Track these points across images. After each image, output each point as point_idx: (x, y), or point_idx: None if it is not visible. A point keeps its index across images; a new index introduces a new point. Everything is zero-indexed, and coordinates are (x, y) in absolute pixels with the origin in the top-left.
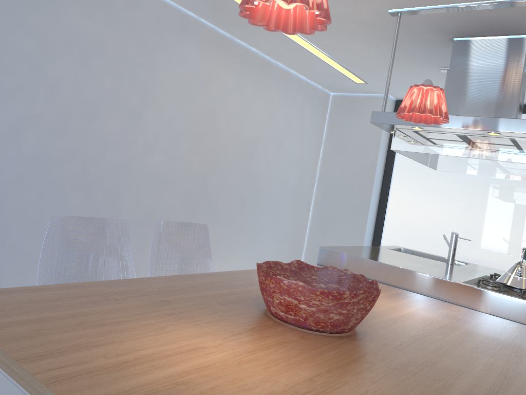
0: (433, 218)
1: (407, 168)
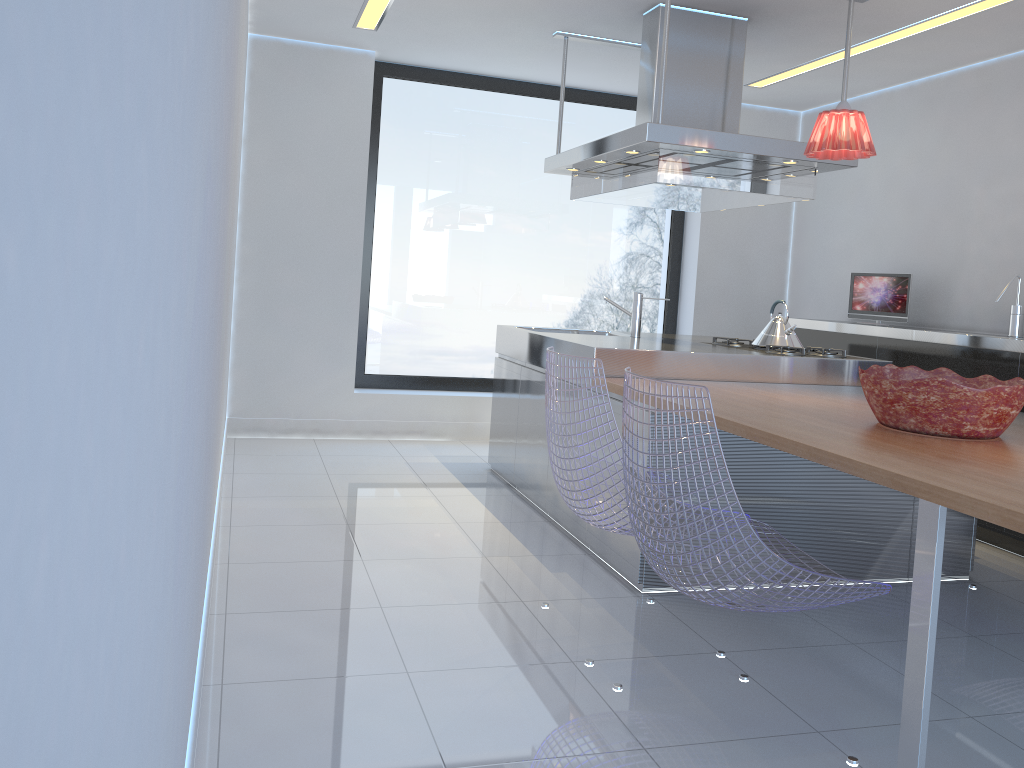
0: (453, 271)
1: (403, 188)
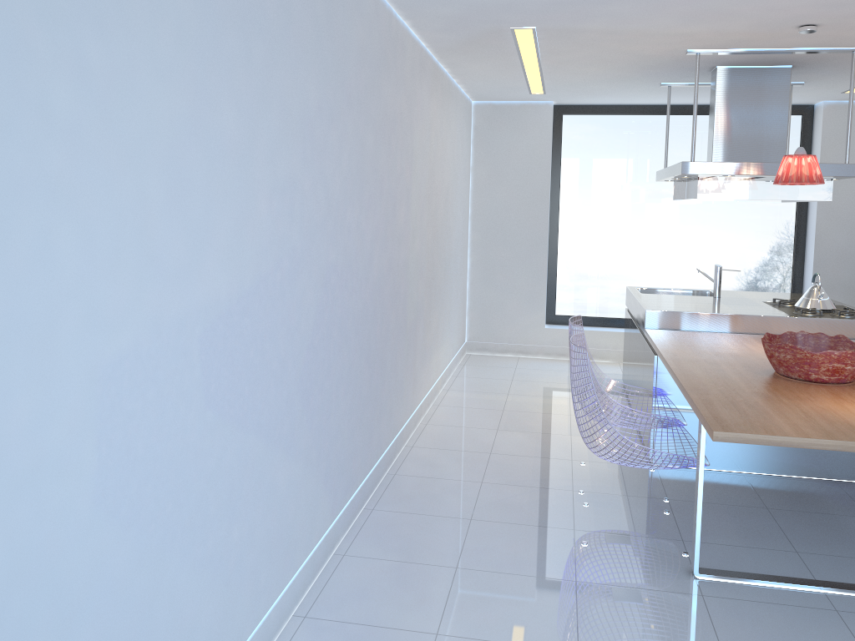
0: (616, 244)
1: (578, 189)
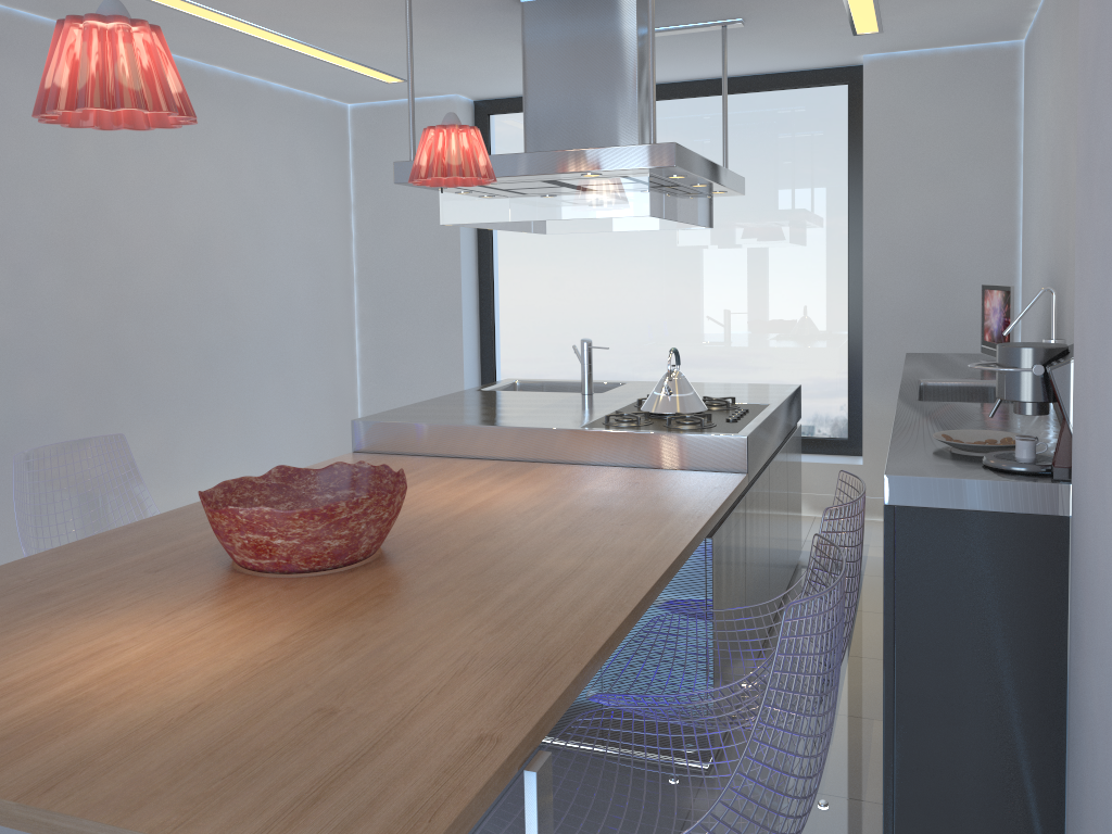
0: (576, 312)
1: None
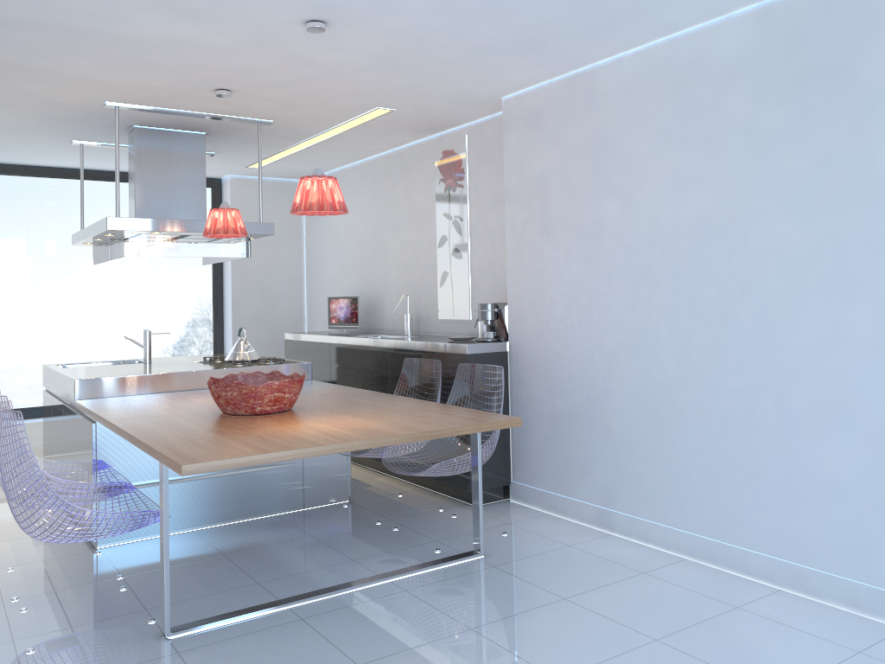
0: (24, 322)
1: None
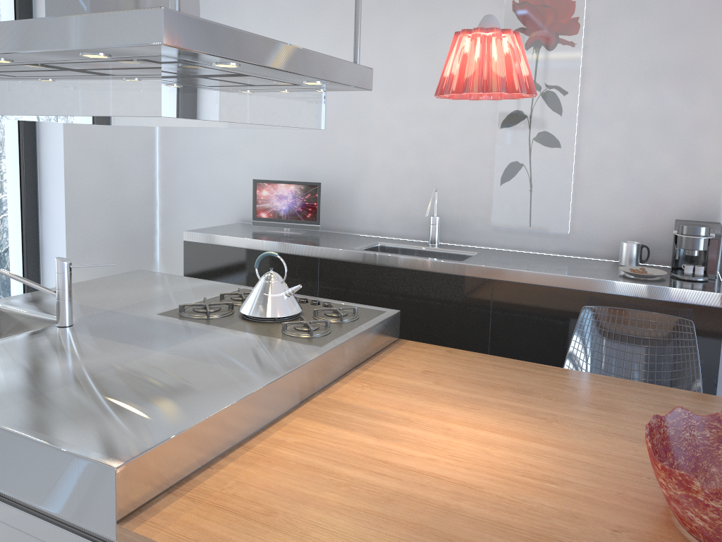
0: None
1: None
